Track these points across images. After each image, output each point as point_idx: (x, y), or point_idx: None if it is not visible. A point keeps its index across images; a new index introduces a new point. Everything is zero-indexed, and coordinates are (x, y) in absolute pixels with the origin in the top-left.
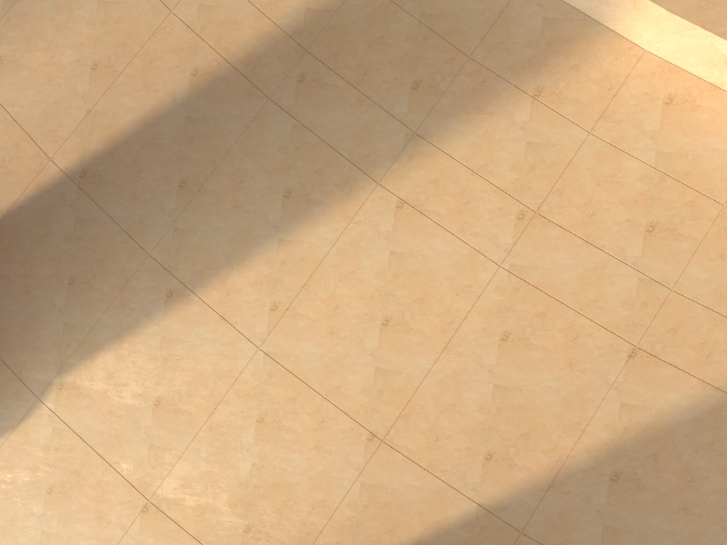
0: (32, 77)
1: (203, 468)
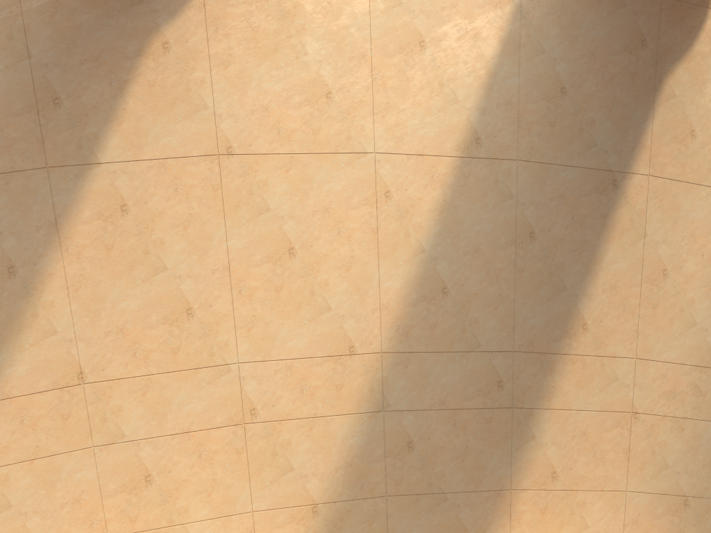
0: (707, 227)
1: (344, 18)
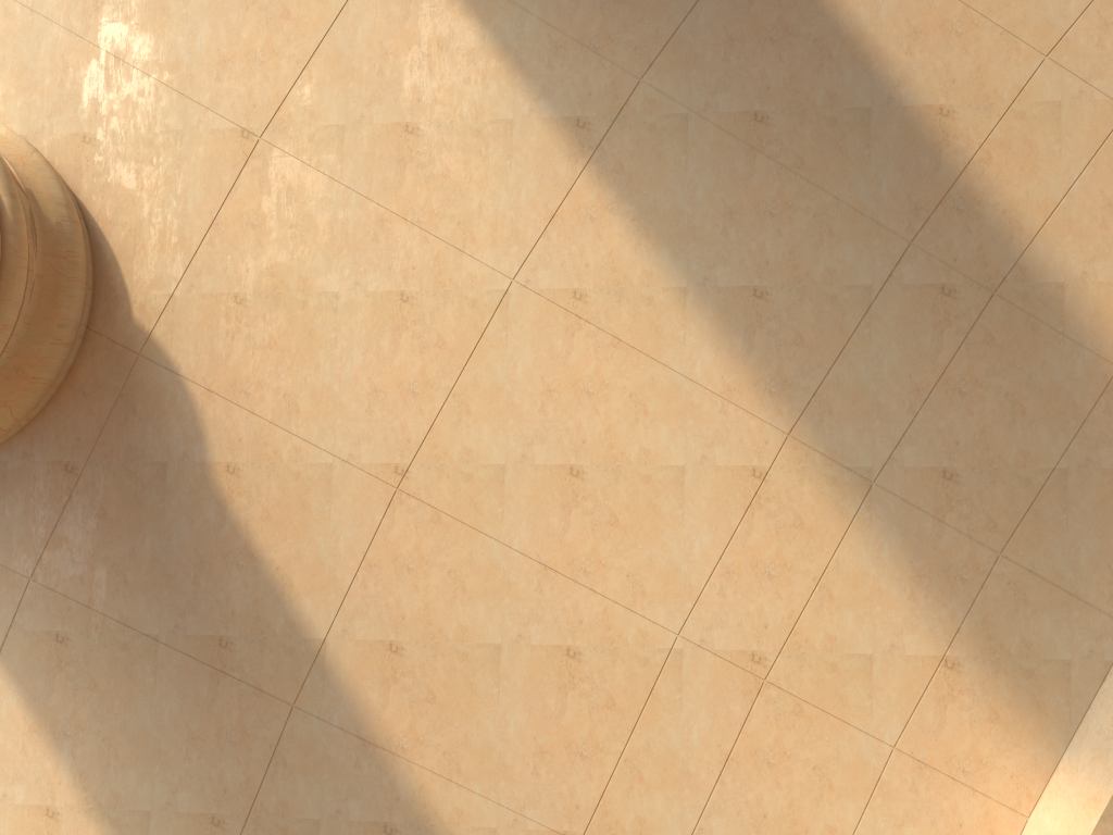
0: None
1: (320, 217)
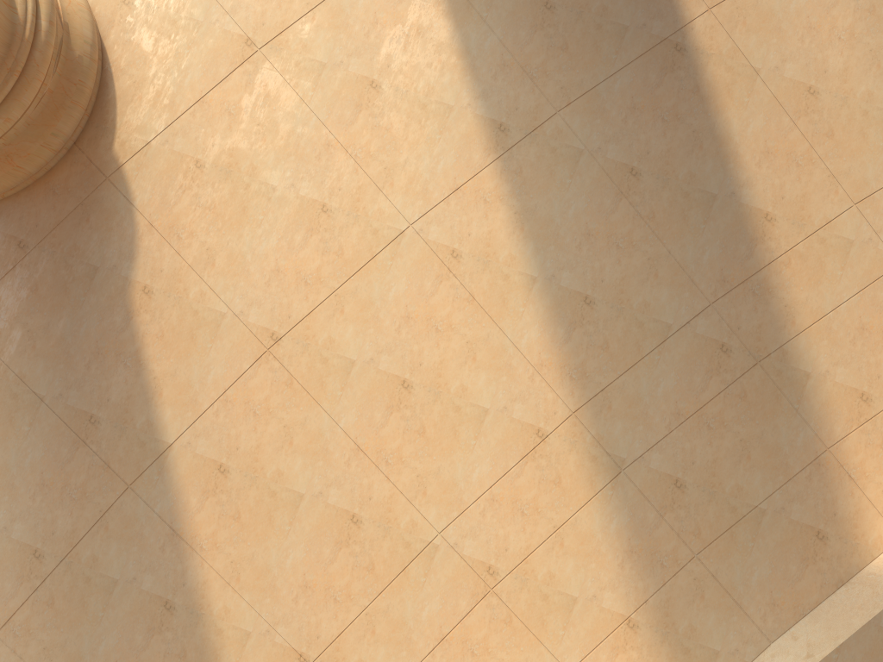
0: (820, 6)
1: (283, 126)
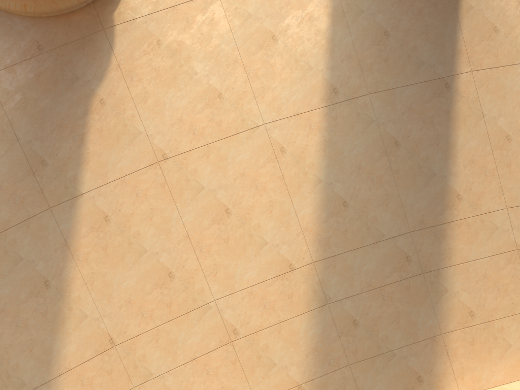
0: None
1: (214, 40)
